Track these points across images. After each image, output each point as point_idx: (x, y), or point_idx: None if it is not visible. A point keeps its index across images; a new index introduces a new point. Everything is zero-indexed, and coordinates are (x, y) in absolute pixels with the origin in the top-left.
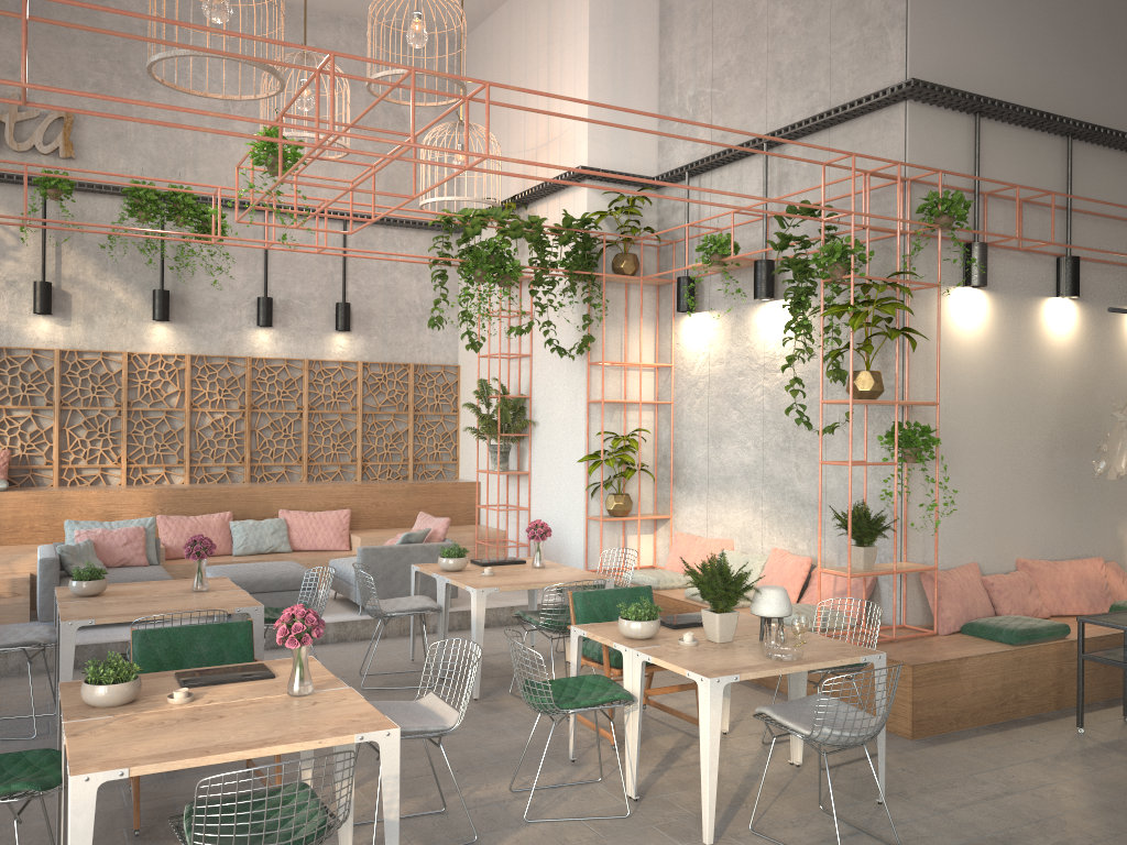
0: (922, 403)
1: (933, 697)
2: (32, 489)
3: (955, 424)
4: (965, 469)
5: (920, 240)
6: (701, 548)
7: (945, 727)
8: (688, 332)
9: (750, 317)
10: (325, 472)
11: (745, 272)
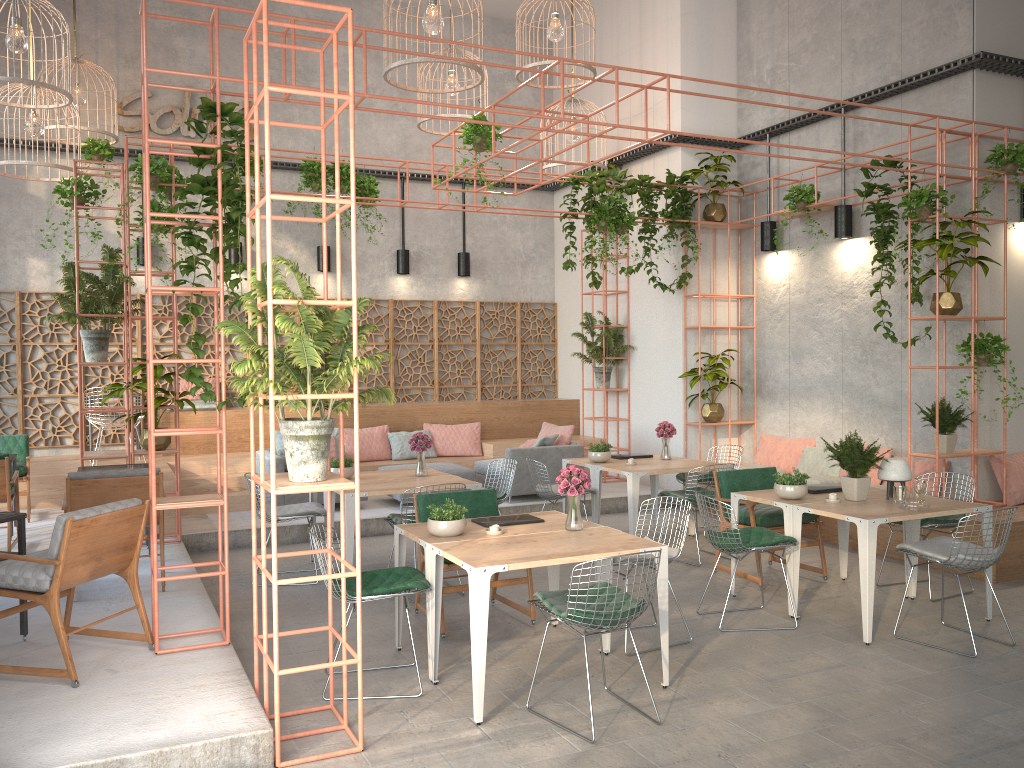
0: (993, 317)
1: (1012, 550)
2: (235, 408)
3: (1015, 335)
4: (1023, 372)
5: (985, 184)
6: (786, 446)
7: (1022, 575)
8: (769, 268)
9: (828, 253)
10: (452, 393)
11: (823, 216)
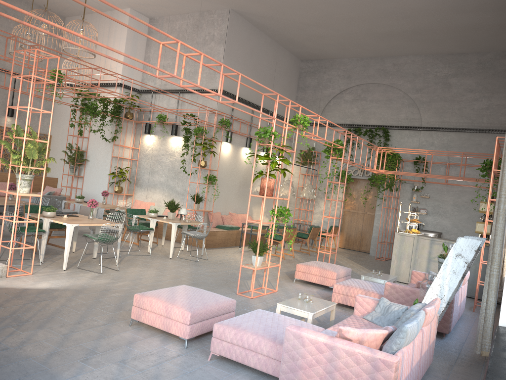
0: (214, 170)
1: (210, 239)
2: None
3: (220, 176)
4: (220, 188)
5: (218, 129)
6: (144, 204)
7: (212, 246)
8: (146, 140)
9: (168, 139)
10: None
11: (168, 126)
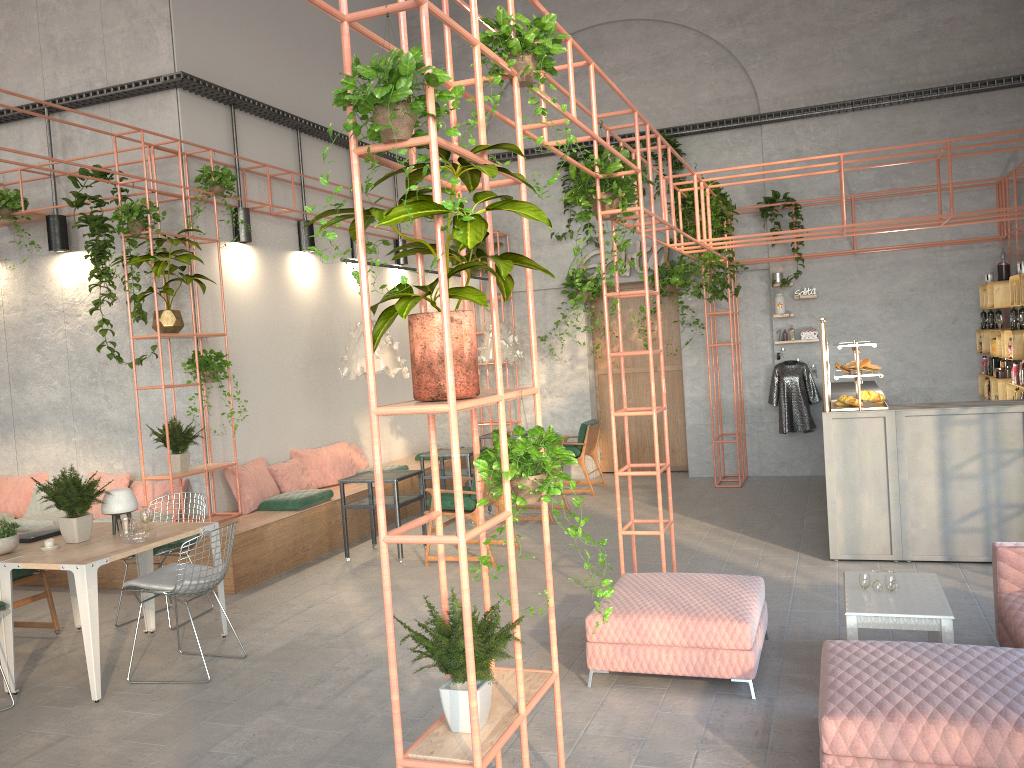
0: (215, 334)
1: (248, 558)
2: None
3: (238, 350)
4: (249, 385)
5: (199, 204)
6: (15, 485)
7: (258, 579)
8: None
9: (45, 267)
10: None
11: (36, 225)
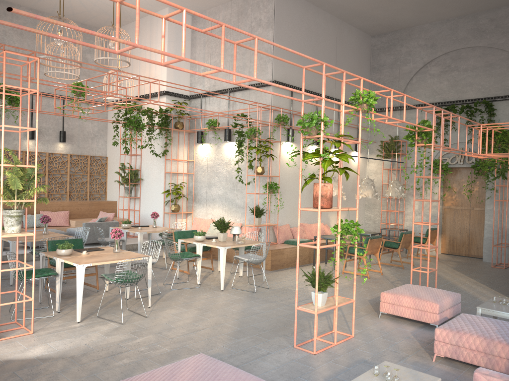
0: (275, 176)
1: (276, 259)
2: None
3: (284, 182)
4: (286, 196)
5: (275, 127)
6: (204, 222)
7: (279, 267)
8: (200, 150)
9: (222, 146)
10: (54, 197)
11: (221, 131)
